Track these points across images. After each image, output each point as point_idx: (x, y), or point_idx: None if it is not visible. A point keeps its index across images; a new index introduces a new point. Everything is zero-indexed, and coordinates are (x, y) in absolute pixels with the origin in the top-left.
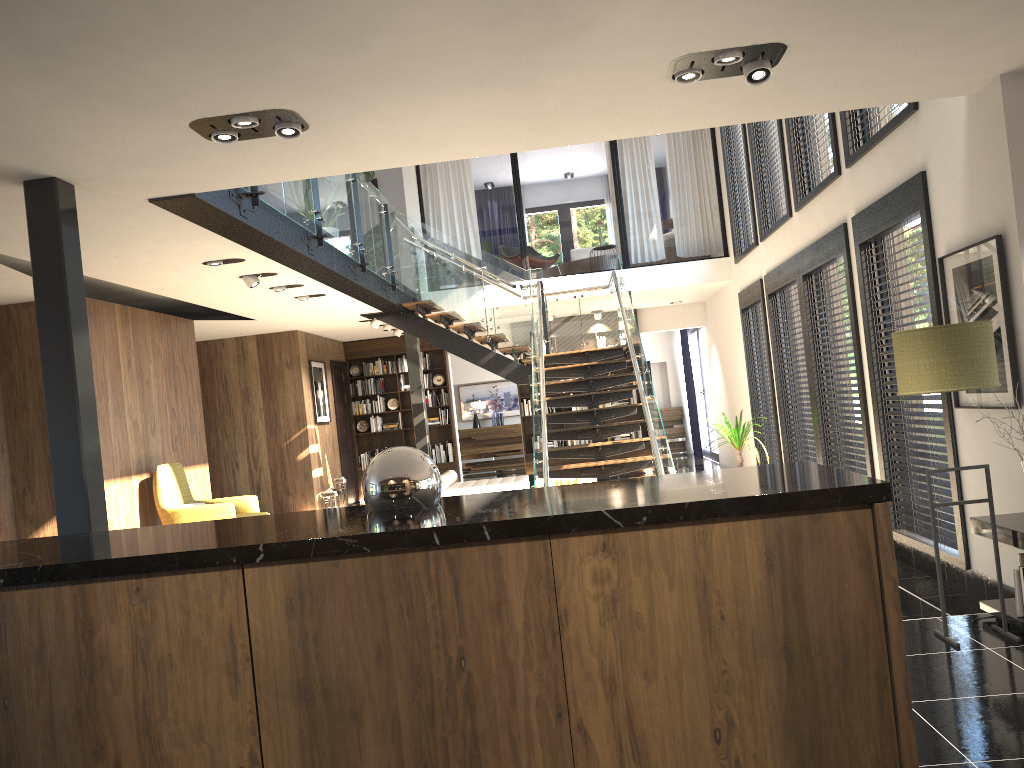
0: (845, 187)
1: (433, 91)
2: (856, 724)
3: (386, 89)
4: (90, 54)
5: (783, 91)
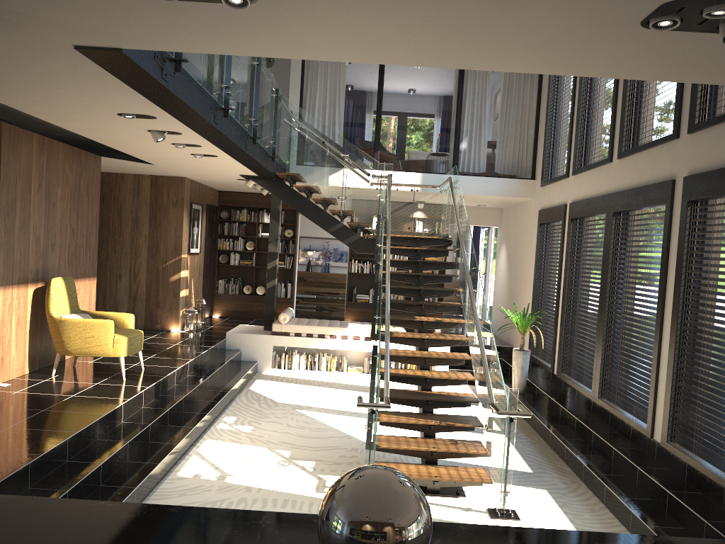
0: (681, 149)
1: None
2: None
3: None
4: None
5: None
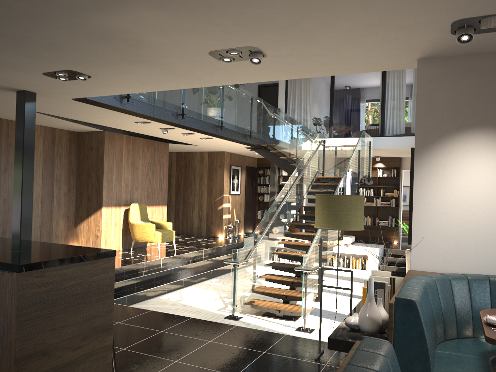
0: None
1: (118, 64)
2: (3, 360)
3: (97, 63)
4: None
5: (293, 65)
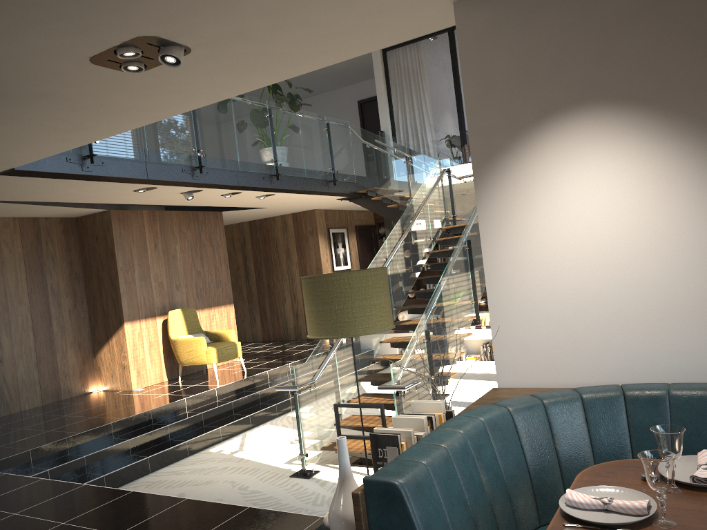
0: None
1: None
2: None
3: None
4: None
5: (255, 57)
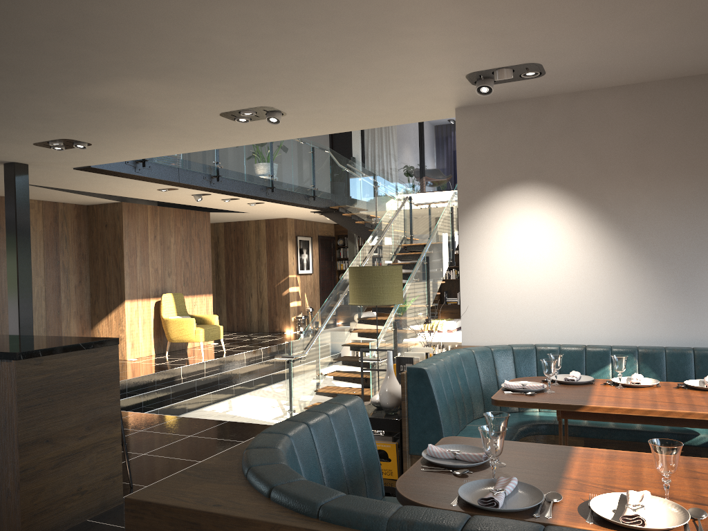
0: None
1: (121, 130)
2: (7, 448)
3: (96, 131)
4: None
5: (321, 121)
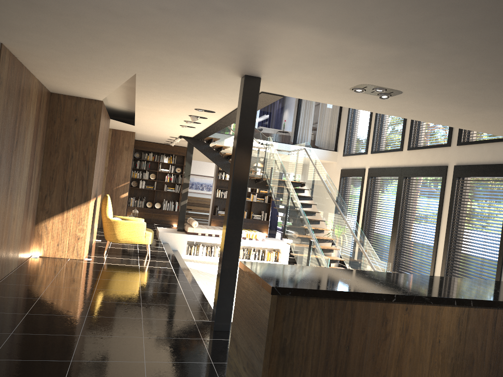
0: (451, 152)
1: (454, 103)
2: None
3: (445, 98)
4: (409, 64)
5: None
